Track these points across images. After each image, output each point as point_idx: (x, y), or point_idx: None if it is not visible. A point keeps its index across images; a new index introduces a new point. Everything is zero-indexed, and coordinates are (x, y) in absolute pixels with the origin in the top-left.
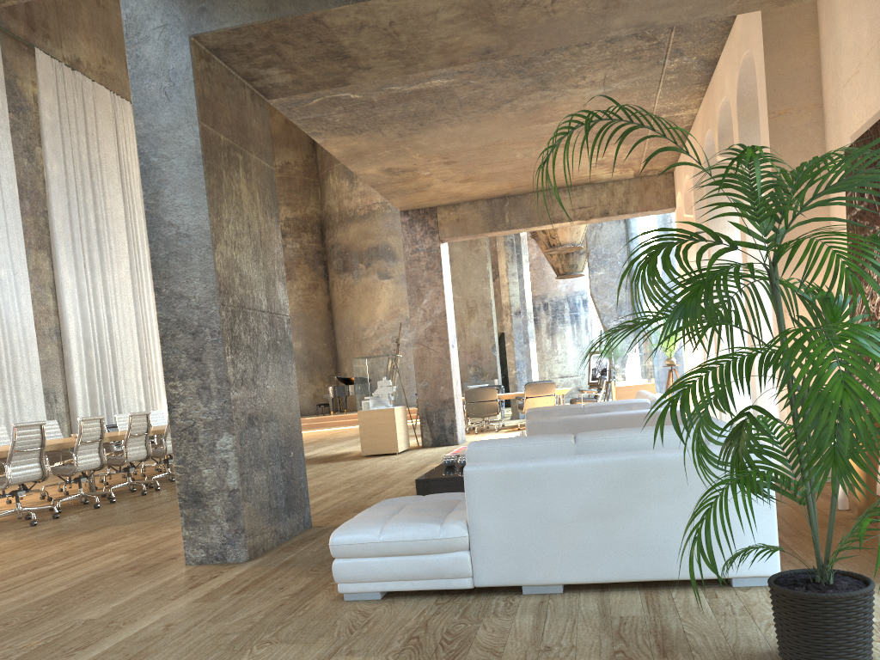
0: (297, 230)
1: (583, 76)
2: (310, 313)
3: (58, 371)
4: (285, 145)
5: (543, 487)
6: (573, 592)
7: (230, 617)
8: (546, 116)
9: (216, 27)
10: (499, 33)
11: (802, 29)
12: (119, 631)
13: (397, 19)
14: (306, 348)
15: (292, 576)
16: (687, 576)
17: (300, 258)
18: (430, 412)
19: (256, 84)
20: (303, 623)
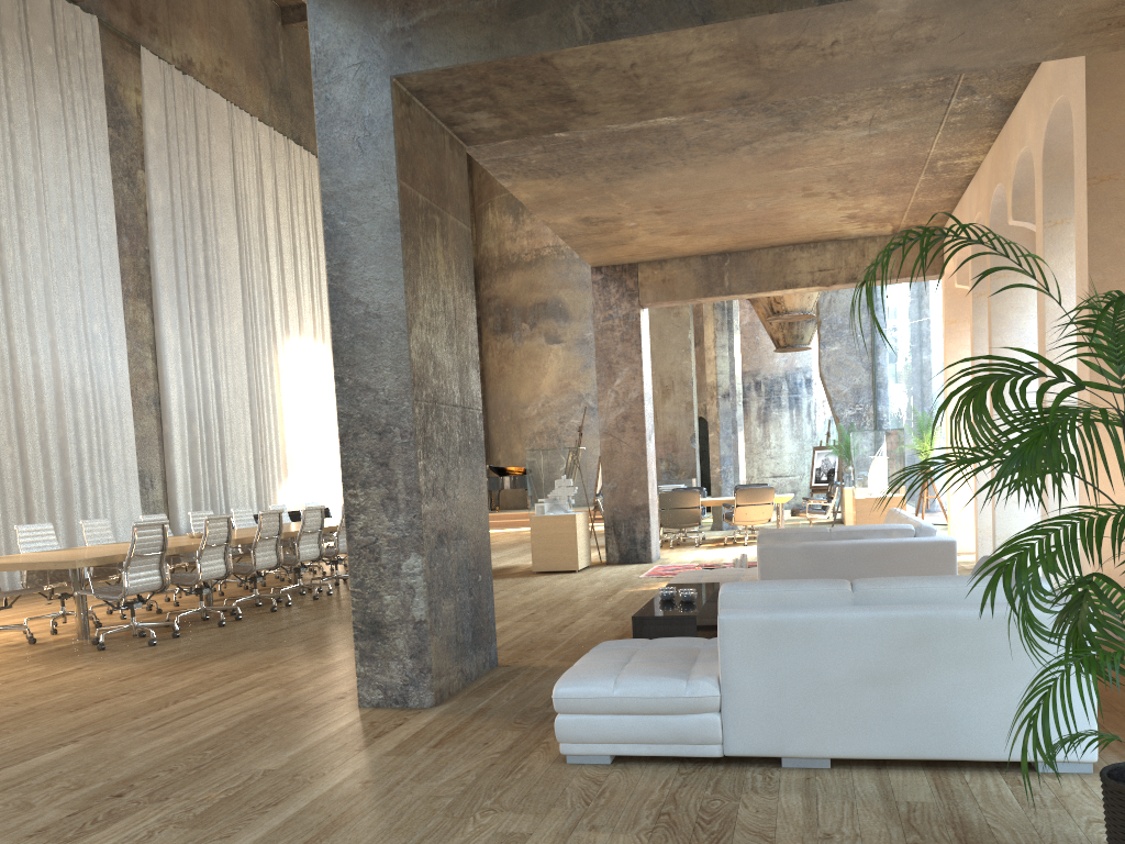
0: None
1: (845, 116)
2: None
3: (155, 450)
4: None
5: (813, 643)
6: (843, 768)
7: (436, 776)
8: (792, 161)
9: (424, 66)
10: (761, 76)
11: None
12: (309, 786)
13: (641, 61)
14: None
15: (494, 728)
16: (983, 756)
17: None
18: (619, 521)
19: (457, 129)
20: (526, 788)
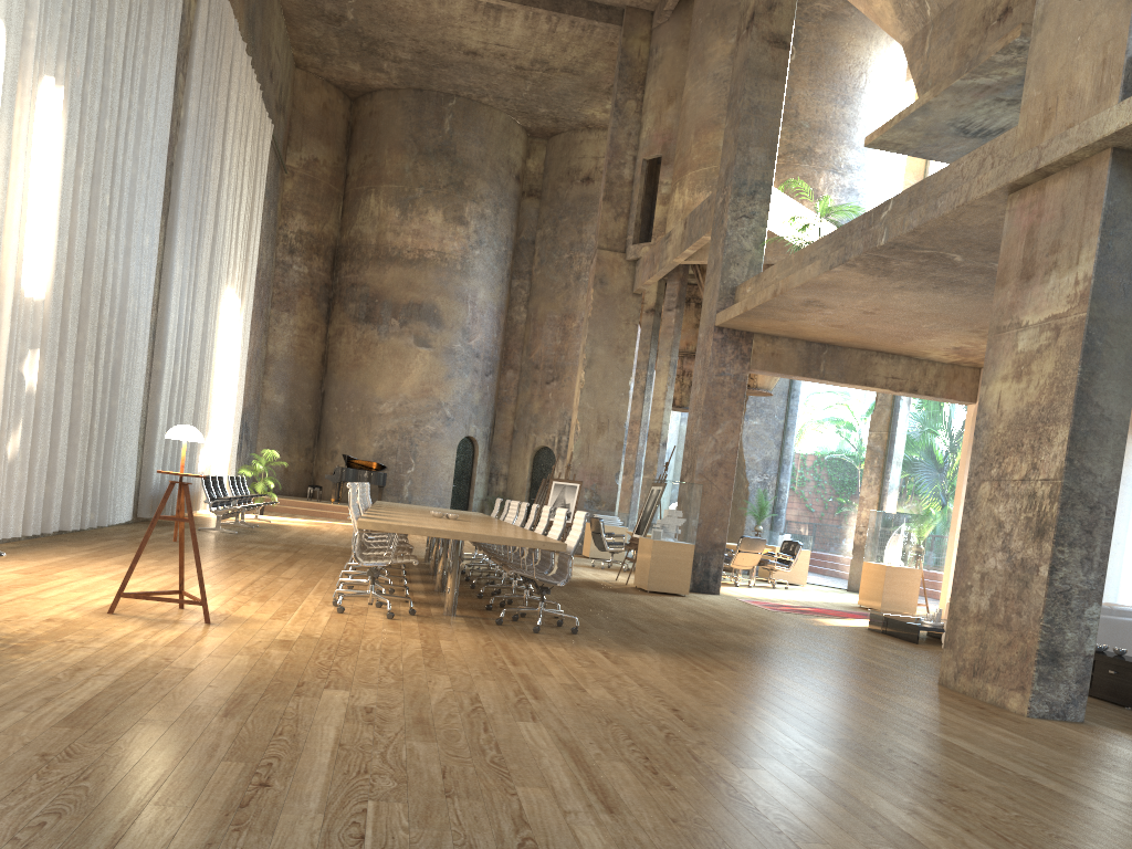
0: (309, 250)
1: None
2: (302, 361)
3: (146, 387)
4: (318, 136)
5: None
6: None
7: None
8: None
9: None
10: None
11: None
12: None
13: None
14: (289, 406)
15: None
16: None
17: (305, 287)
18: (698, 554)
19: None
20: None
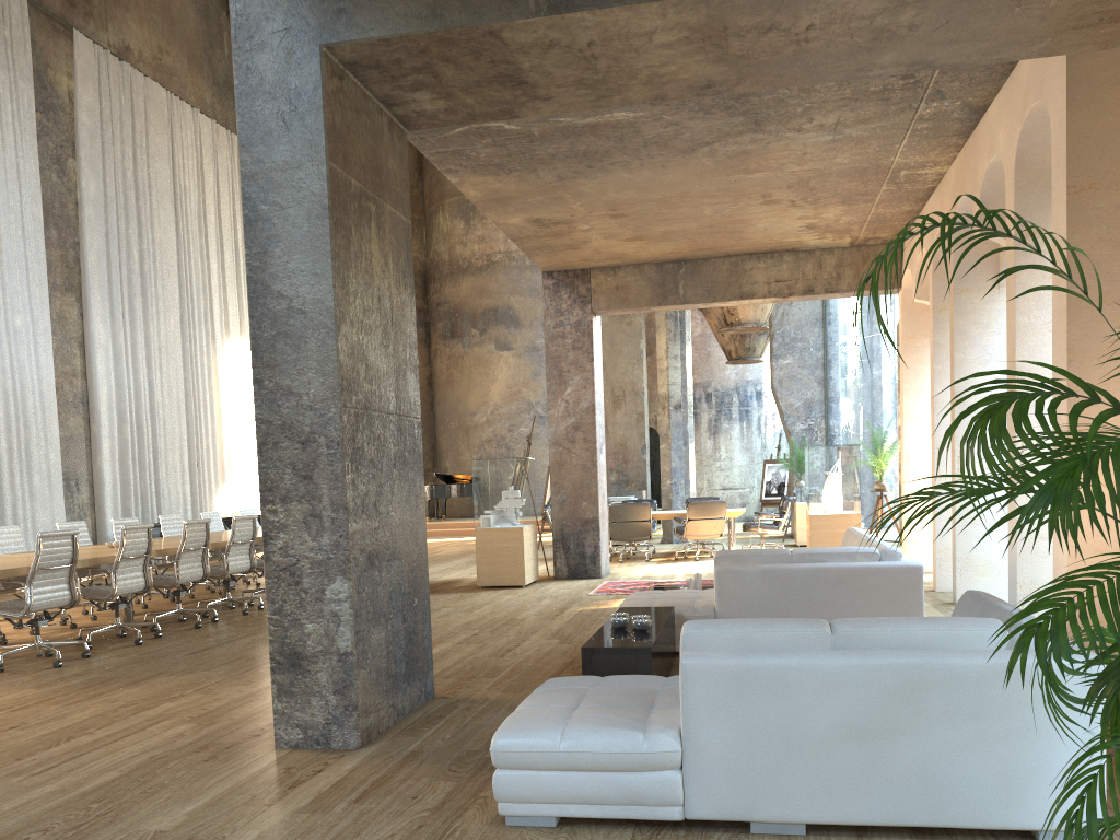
0: None
1: (810, 118)
2: None
3: (82, 451)
4: None
5: (788, 693)
6: (820, 835)
7: None
8: (753, 165)
9: (358, 35)
10: (729, 63)
11: (1119, 79)
12: None
13: (599, 39)
14: None
15: (425, 777)
16: (978, 824)
17: None
18: (568, 534)
19: (396, 111)
20: None
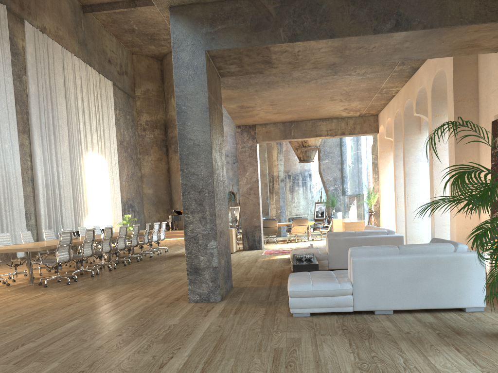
0: (152, 127)
1: (355, 71)
2: (158, 174)
3: (31, 202)
4: (147, 80)
5: (387, 268)
6: (397, 313)
7: (245, 323)
8: (330, 86)
9: (219, 47)
10: (343, 57)
11: (470, 63)
12: (197, 328)
13: (302, 50)
14: (155, 193)
15: (253, 307)
16: (447, 306)
17: (153, 143)
18: (248, 232)
19: (220, 71)
20: (285, 325)
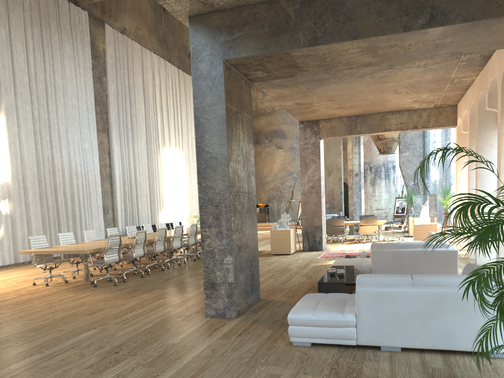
0: None
1: (413, 63)
2: None
3: (109, 197)
4: None
5: (395, 301)
6: (406, 351)
7: (240, 349)
8: (389, 80)
9: (237, 56)
10: (378, 57)
11: None
12: (191, 351)
13: (327, 52)
14: None
15: (261, 328)
16: (464, 349)
17: None
18: (308, 232)
19: (248, 77)
20: (277, 355)
